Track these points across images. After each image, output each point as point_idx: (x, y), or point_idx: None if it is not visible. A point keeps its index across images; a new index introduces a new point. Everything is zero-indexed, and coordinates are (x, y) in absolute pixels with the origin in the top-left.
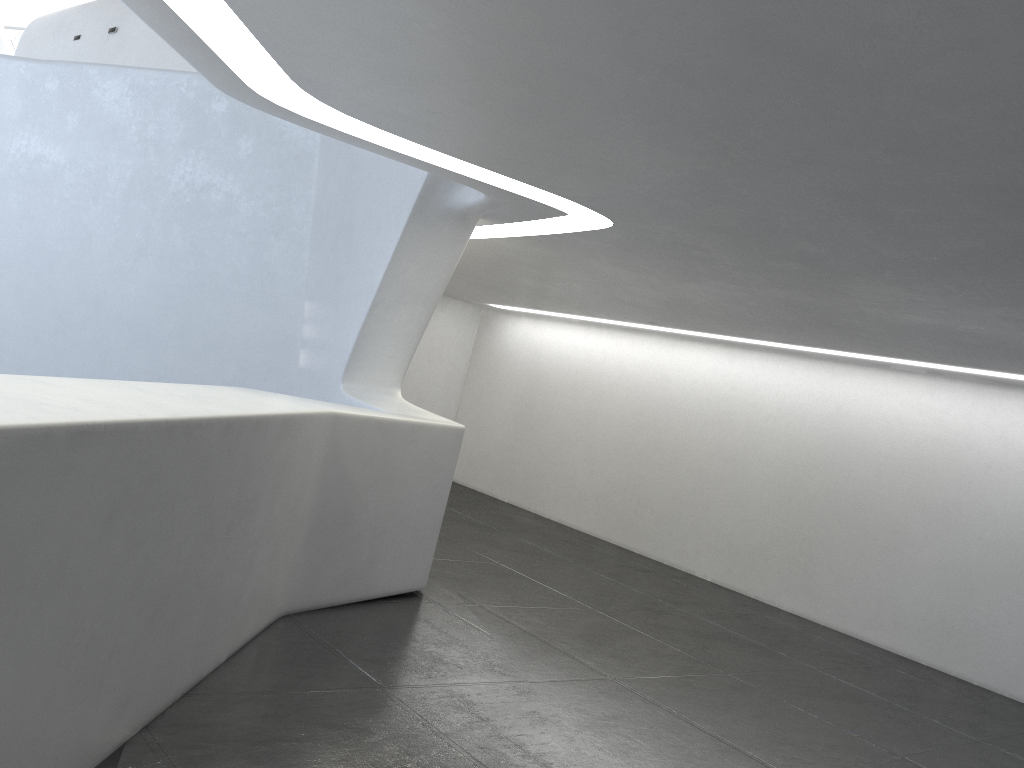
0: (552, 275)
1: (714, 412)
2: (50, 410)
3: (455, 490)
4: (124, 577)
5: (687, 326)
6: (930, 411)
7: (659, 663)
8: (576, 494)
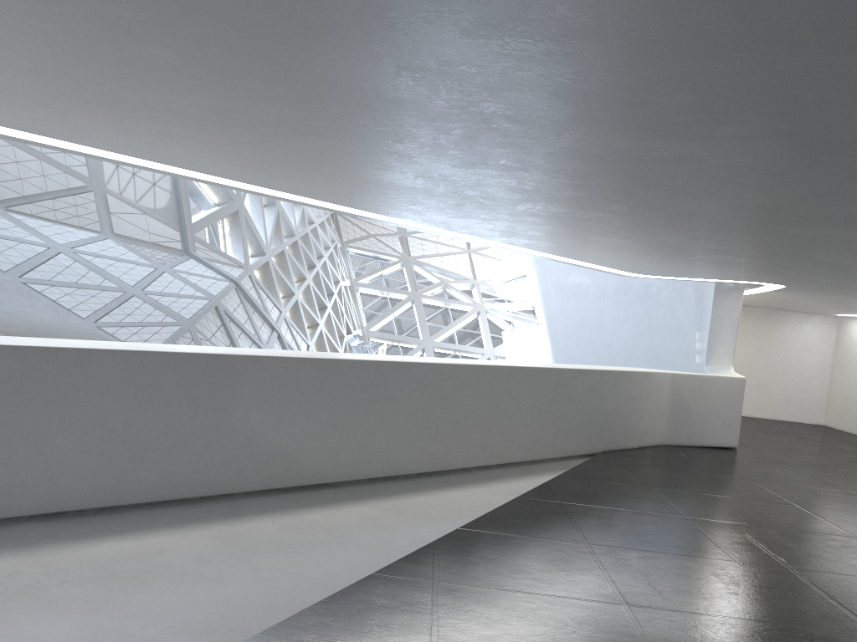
0: (818, 300)
1: None
2: (574, 367)
3: (825, 430)
4: (594, 405)
5: None
6: None
7: (841, 473)
8: None
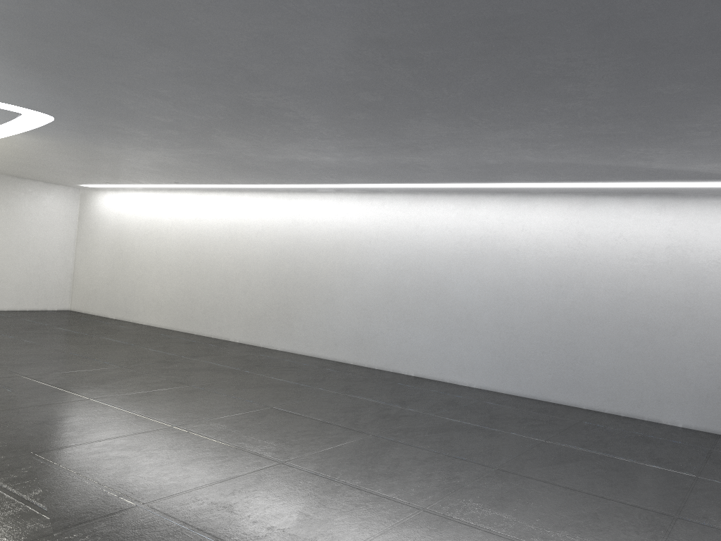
0: (79, 157)
1: (228, 235)
2: None
3: (75, 317)
4: None
5: (195, 181)
6: (339, 214)
7: (140, 387)
8: (156, 304)
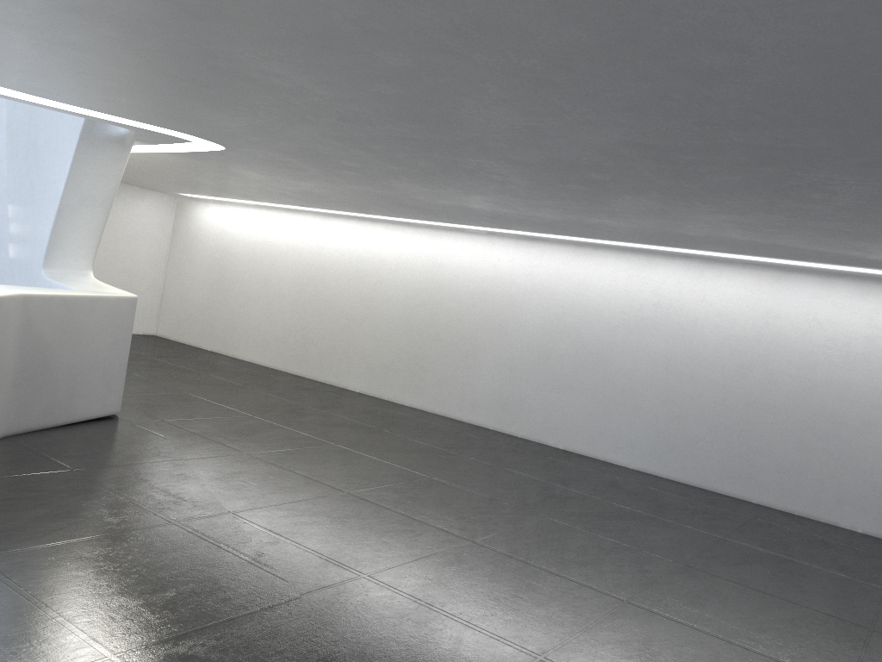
0: (211, 175)
1: (354, 270)
2: None
3: (166, 345)
4: None
5: (326, 207)
6: (490, 260)
7: (288, 443)
8: (261, 339)
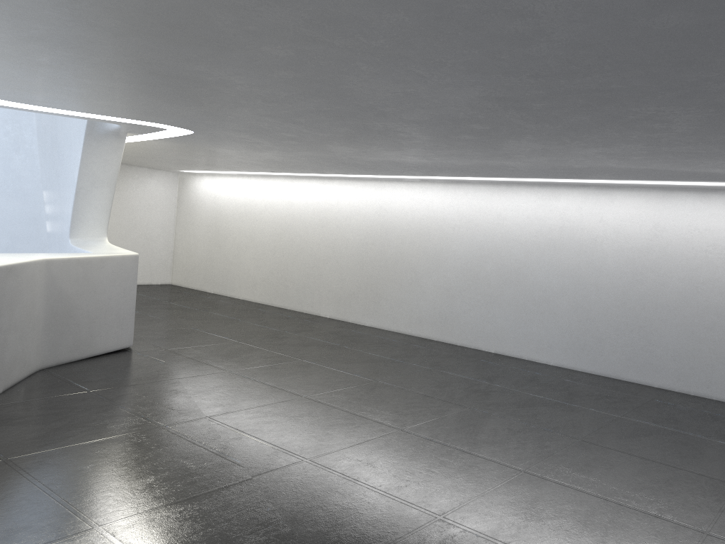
0: (195, 154)
1: (318, 219)
2: None
3: (178, 291)
4: None
5: (290, 171)
6: (424, 202)
7: (263, 361)
8: (251, 281)
